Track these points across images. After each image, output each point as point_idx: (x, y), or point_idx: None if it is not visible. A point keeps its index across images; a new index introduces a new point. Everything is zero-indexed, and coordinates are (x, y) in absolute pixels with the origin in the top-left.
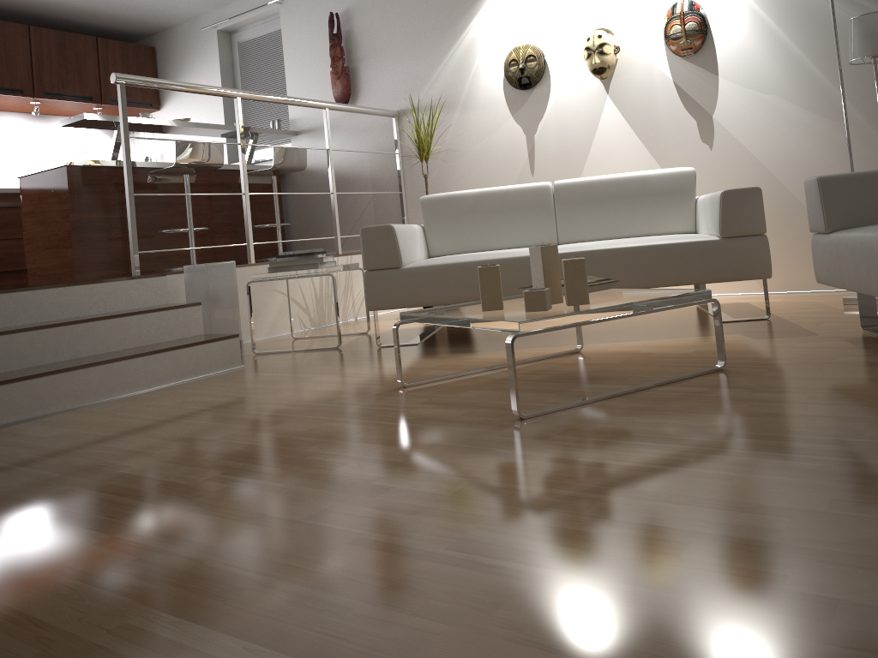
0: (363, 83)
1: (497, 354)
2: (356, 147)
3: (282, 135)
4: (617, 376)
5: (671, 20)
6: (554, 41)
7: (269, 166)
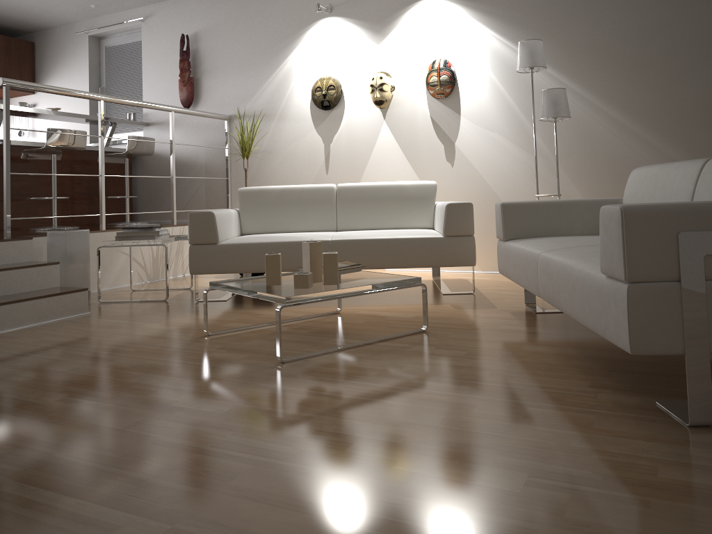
0: (204, 91)
1: (281, 312)
2: (195, 140)
3: (136, 125)
4: (356, 333)
5: (431, 72)
6: (349, 76)
7: (124, 149)
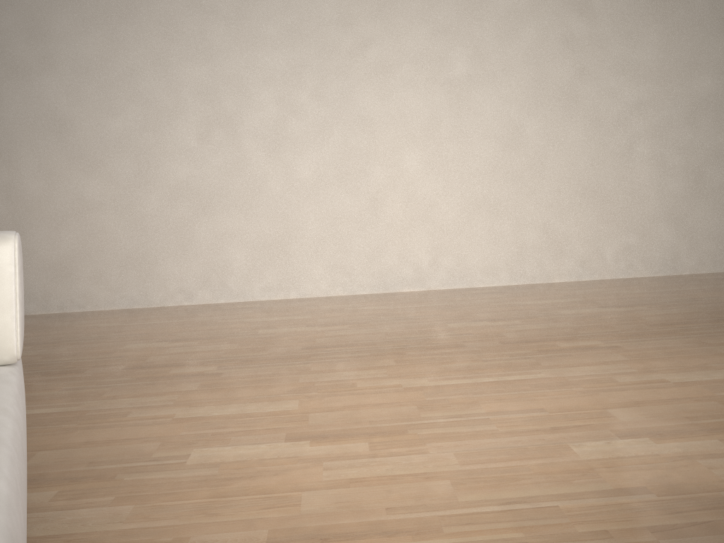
0: None
1: None
2: None
3: None
4: None
5: None
6: None
7: None
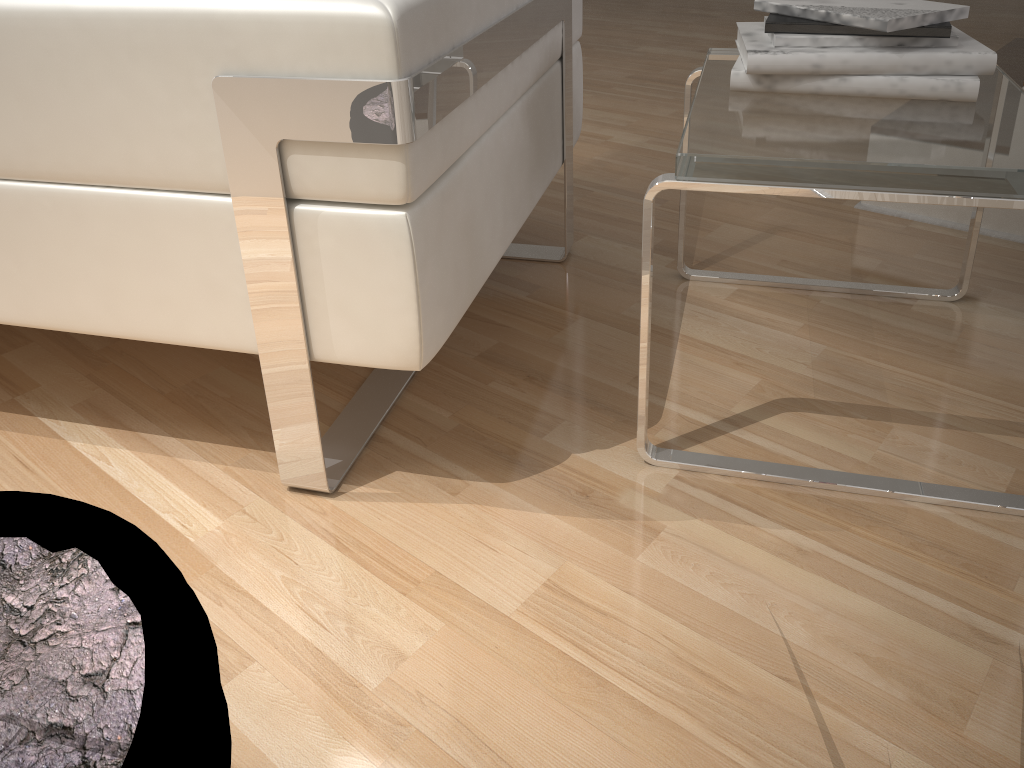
0: None
1: None
2: None
3: None
4: None
5: None
6: None
7: None
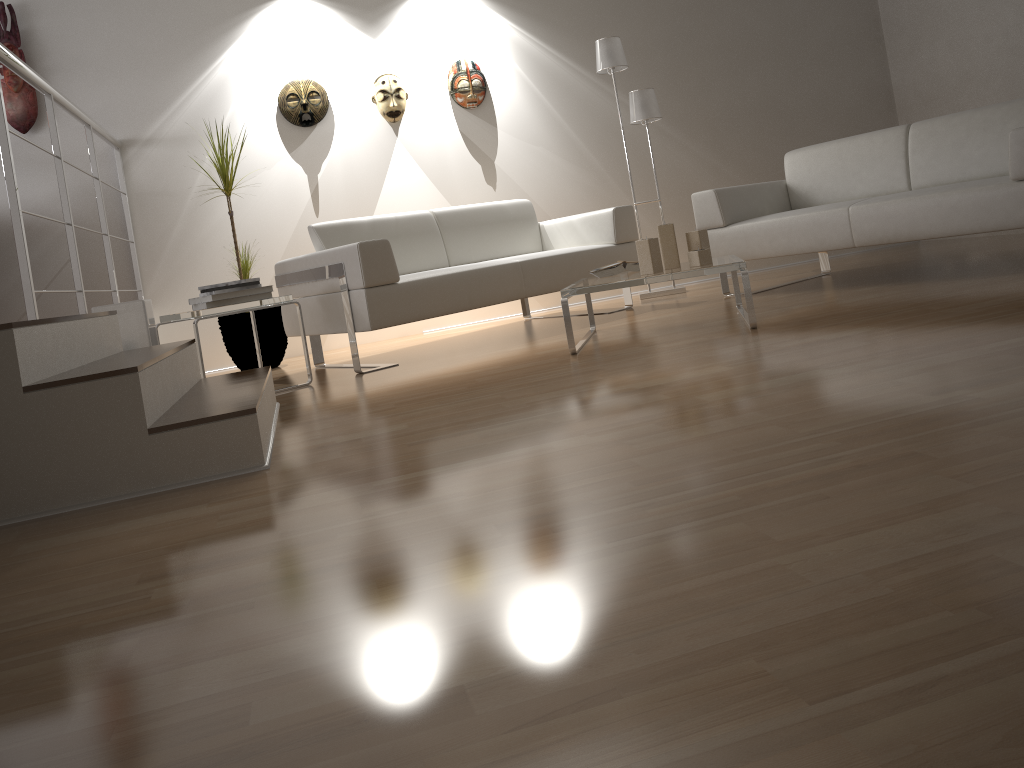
0: None
1: (531, 344)
2: (45, 185)
3: None
4: (698, 321)
5: (459, 76)
6: (337, 80)
7: None
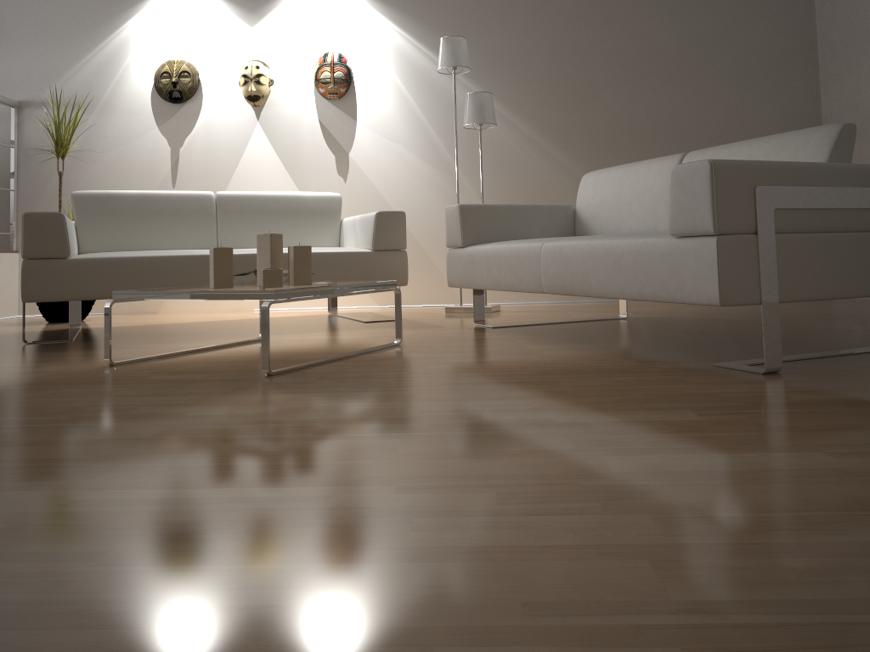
0: None
1: (180, 343)
2: None
3: None
4: (319, 351)
5: (323, 67)
6: (210, 63)
7: None
